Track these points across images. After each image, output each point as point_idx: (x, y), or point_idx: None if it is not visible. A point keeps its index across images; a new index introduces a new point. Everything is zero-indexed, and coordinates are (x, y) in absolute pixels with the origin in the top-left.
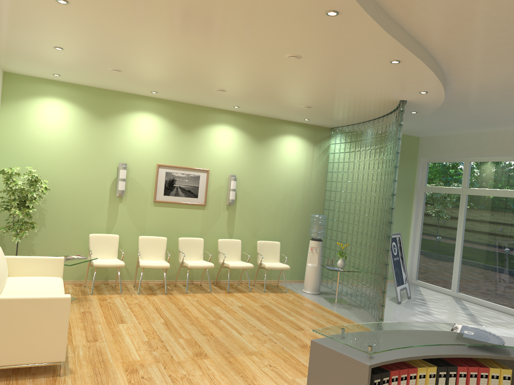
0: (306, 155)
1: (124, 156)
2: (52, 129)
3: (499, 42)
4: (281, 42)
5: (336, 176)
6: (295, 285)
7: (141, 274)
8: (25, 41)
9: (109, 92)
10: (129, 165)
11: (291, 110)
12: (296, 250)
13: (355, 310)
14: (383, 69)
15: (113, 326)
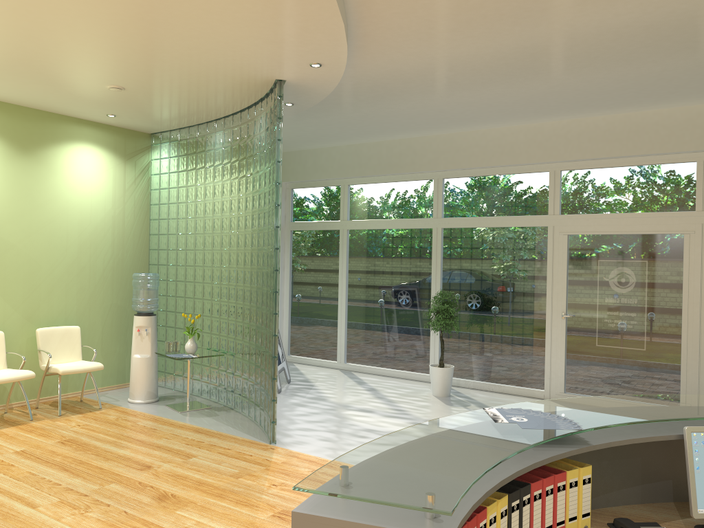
0: (113, 177)
1: None
2: None
3: None
4: None
5: (166, 210)
6: (113, 394)
7: None
8: None
9: None
10: None
11: (86, 95)
12: (109, 336)
13: (223, 415)
14: (269, 10)
15: None
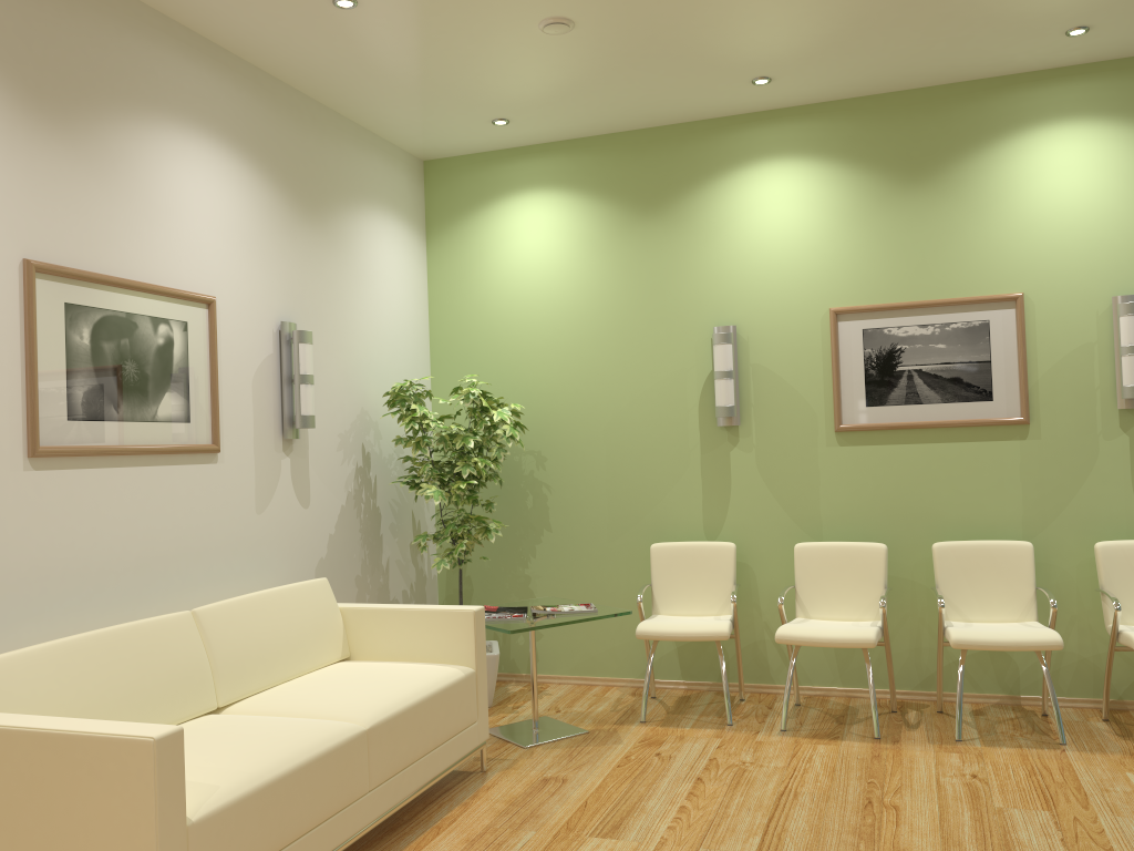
0: None
1: (727, 304)
2: (537, 272)
3: None
4: None
5: None
6: None
7: (790, 666)
8: (275, 18)
9: (660, 135)
10: (745, 330)
11: None
12: None
13: None
14: None
15: (567, 842)
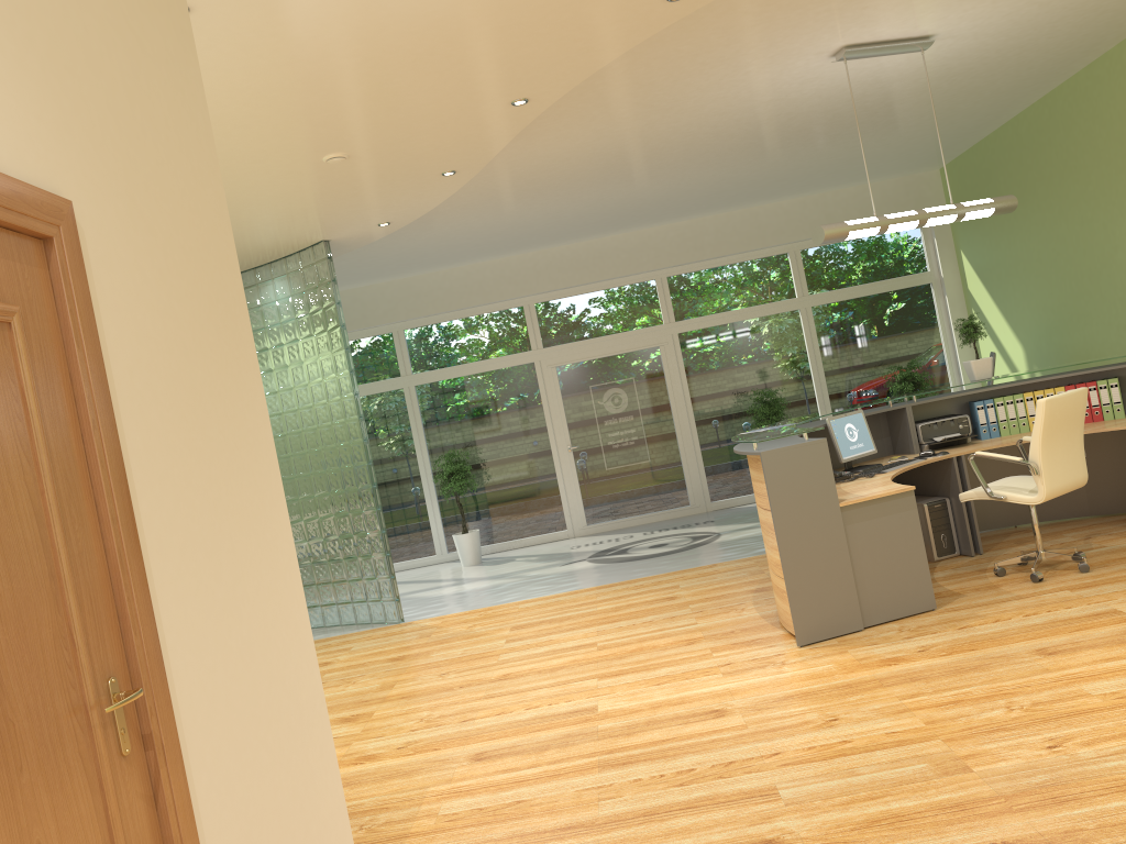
0: None
1: None
2: None
3: (547, 154)
4: (372, 134)
5: None
6: None
7: None
8: None
9: None
10: None
11: None
12: None
13: None
14: (410, 184)
15: None
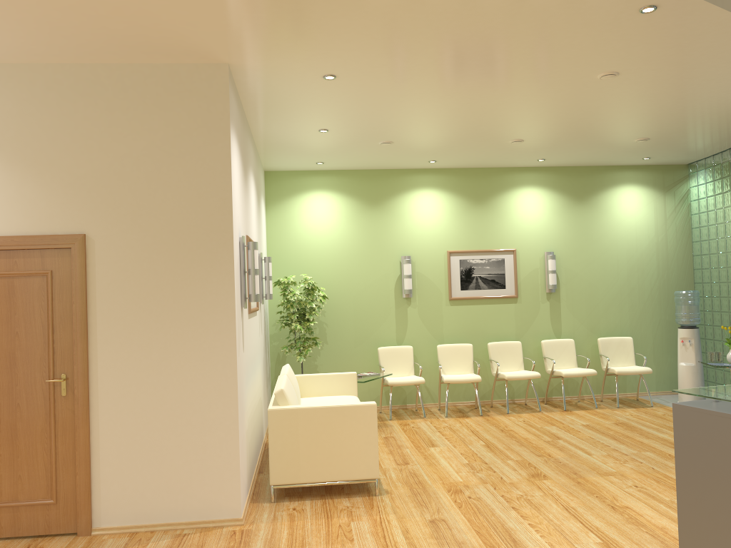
0: (654, 209)
1: (406, 247)
2: (322, 227)
3: None
4: (588, 61)
5: (706, 232)
6: (666, 397)
7: (446, 392)
8: (289, 131)
9: (378, 173)
10: (414, 258)
11: (620, 149)
12: (659, 347)
13: None
14: None
15: (423, 449)
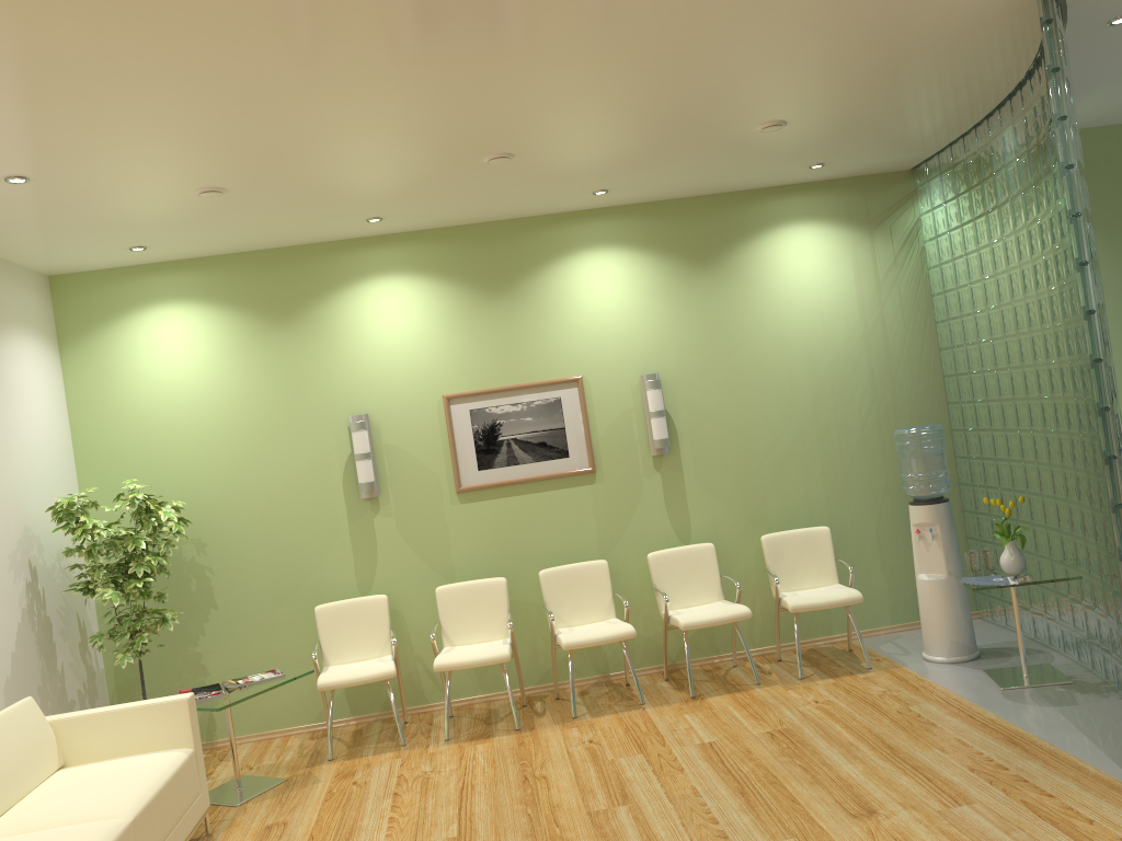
0: (853, 265)
1: (358, 396)
2: (181, 377)
3: None
4: None
5: (955, 301)
6: (908, 639)
7: (447, 688)
8: None
9: (286, 254)
10: (376, 416)
11: (746, 152)
12: (890, 537)
13: (1086, 705)
14: None
15: None
